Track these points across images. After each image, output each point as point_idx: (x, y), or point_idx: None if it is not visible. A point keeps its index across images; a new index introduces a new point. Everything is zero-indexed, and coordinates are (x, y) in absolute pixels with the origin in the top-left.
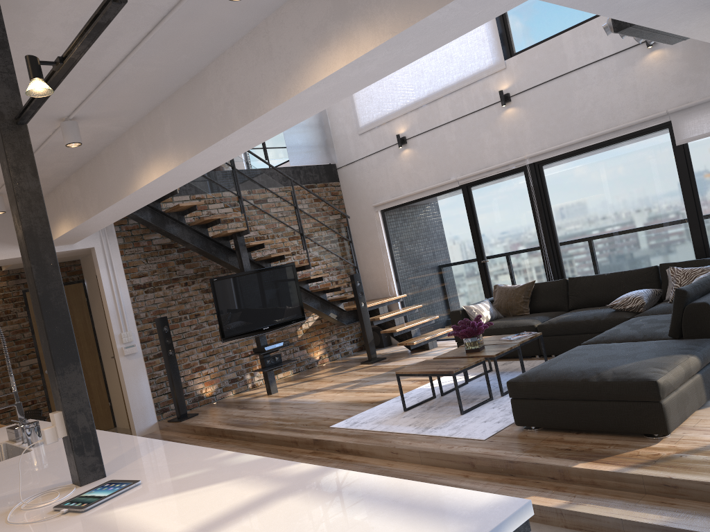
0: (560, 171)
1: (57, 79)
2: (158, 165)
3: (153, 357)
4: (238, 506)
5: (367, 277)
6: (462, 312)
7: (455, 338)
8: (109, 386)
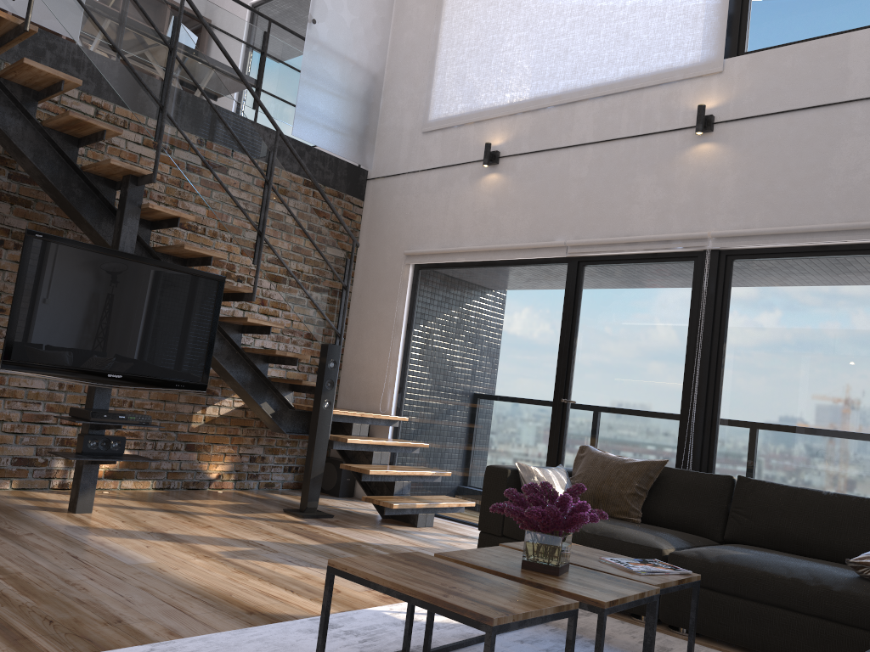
0: (766, 278)
1: None
2: None
3: None
4: None
5: (352, 369)
6: (512, 475)
7: (481, 522)
8: None
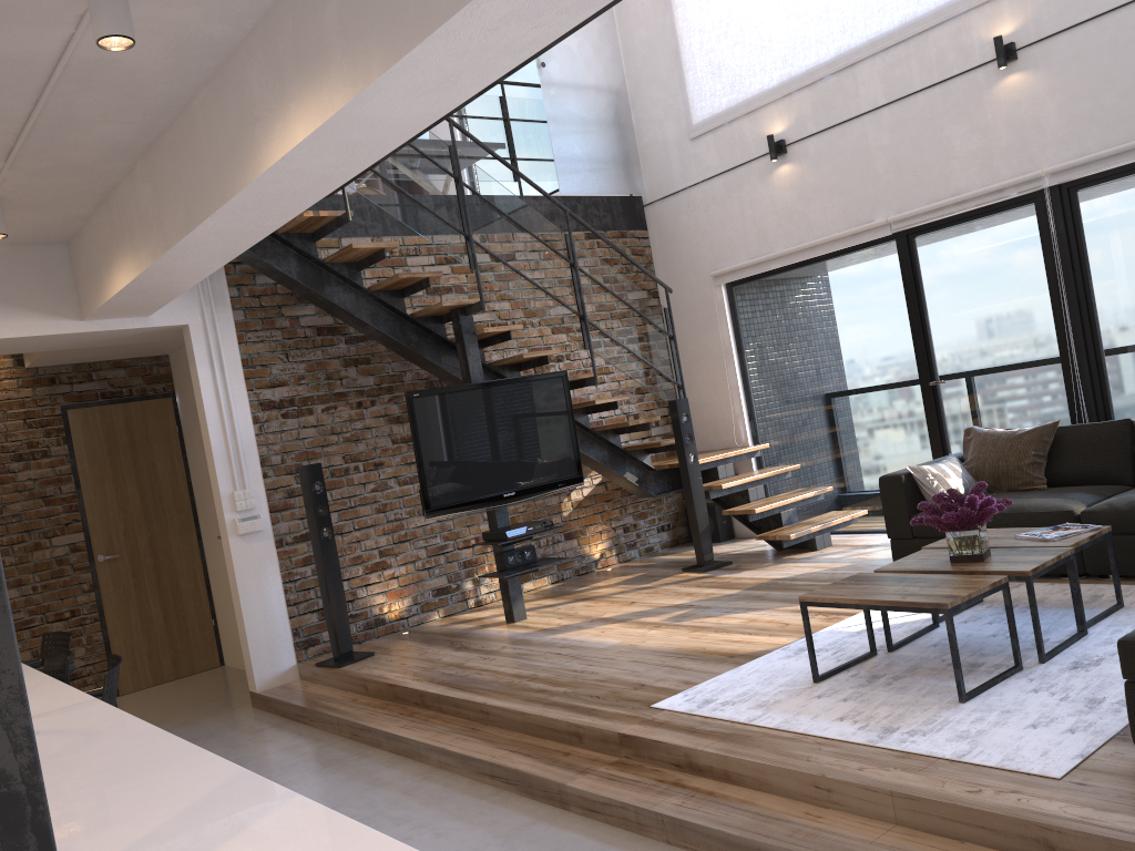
0: (1118, 201)
1: None
2: (307, 107)
3: (293, 541)
4: None
5: (692, 410)
6: (907, 479)
7: (889, 530)
8: (213, 591)
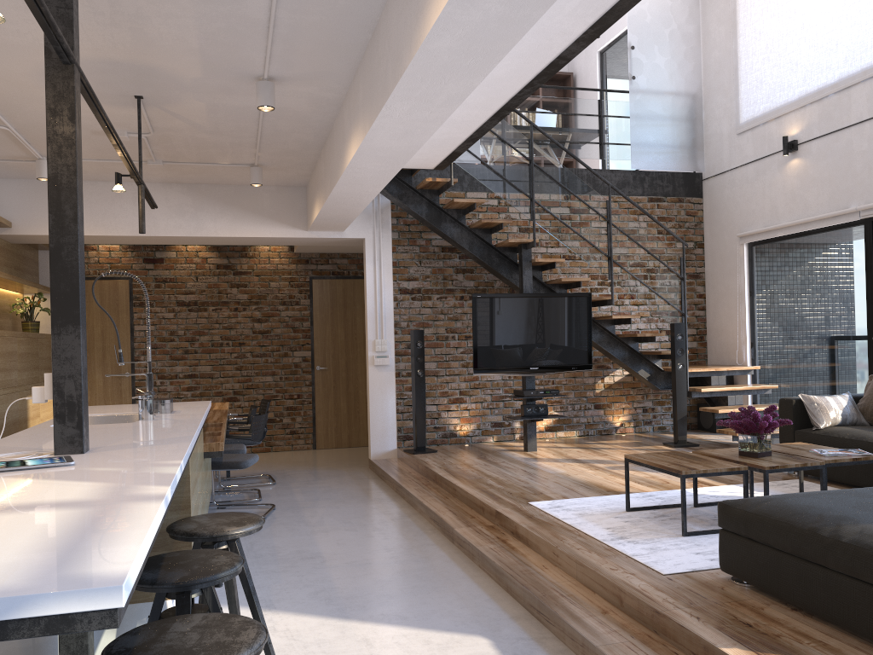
0: None
1: (33, 7)
2: (354, 139)
3: (406, 375)
4: (34, 503)
5: (714, 333)
6: (797, 403)
7: (780, 438)
8: None
